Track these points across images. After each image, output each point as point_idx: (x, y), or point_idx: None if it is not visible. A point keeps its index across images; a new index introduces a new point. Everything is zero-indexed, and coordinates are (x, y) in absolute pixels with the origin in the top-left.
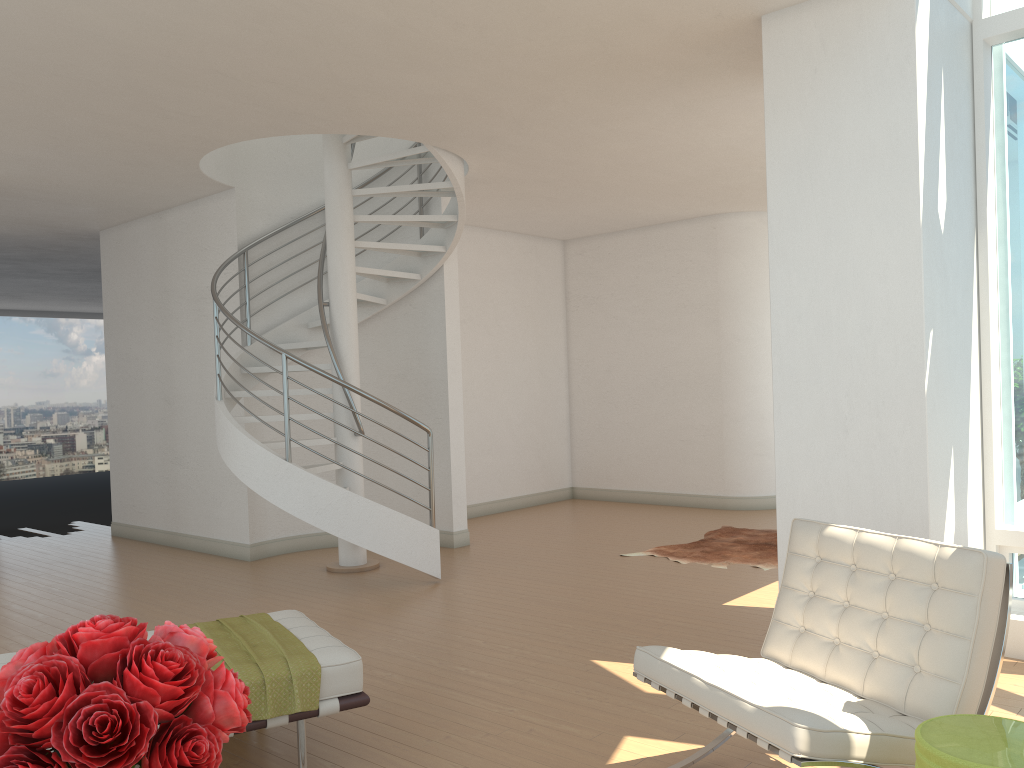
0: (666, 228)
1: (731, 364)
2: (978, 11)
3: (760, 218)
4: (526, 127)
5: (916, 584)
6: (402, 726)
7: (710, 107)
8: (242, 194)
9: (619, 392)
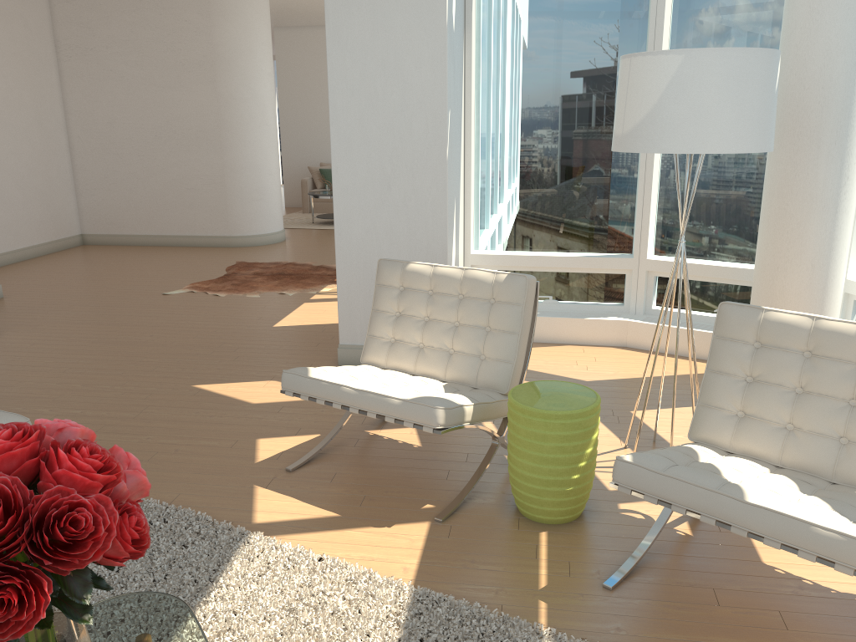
0: None
1: (229, 121)
2: None
3: None
4: None
5: (480, 301)
6: None
7: None
8: None
9: (123, 144)
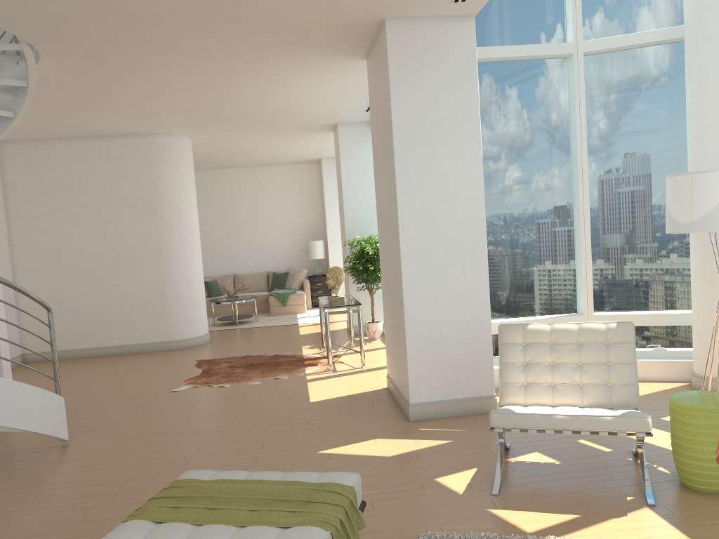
0: (106, 140)
1: (169, 244)
2: None
3: (181, 140)
4: (137, 49)
5: (597, 344)
6: None
7: (272, 63)
8: None
9: (68, 270)
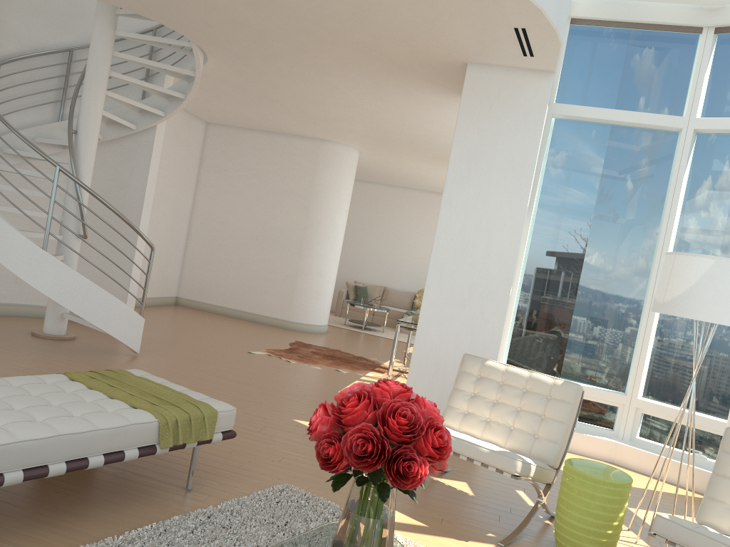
0: (286, 137)
1: (311, 237)
2: (553, 98)
3: (347, 150)
4: (274, 59)
5: (539, 395)
6: (213, 453)
7: (390, 90)
8: (3, 18)
9: (228, 238)
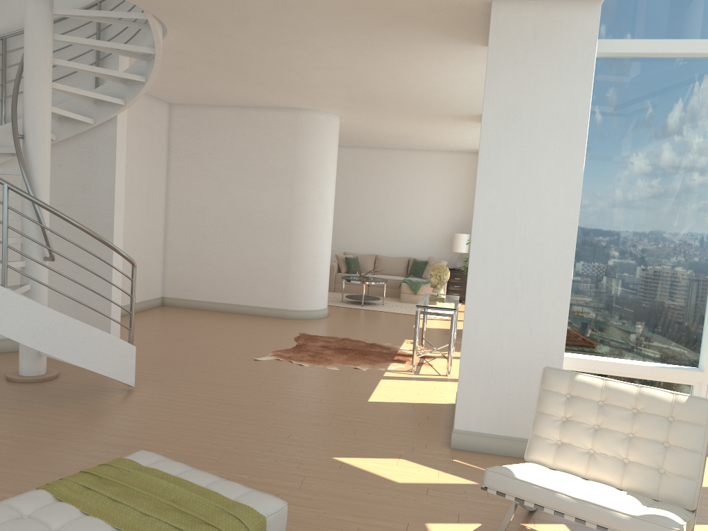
0: (259, 111)
1: (299, 217)
2: None
3: (327, 117)
4: (247, 23)
5: (657, 417)
6: None
7: (386, 45)
8: None
9: (209, 228)
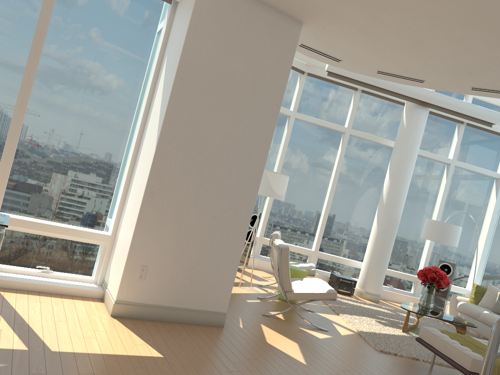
0: None
1: None
2: None
3: None
4: None
5: None
6: (404, 374)
7: None
8: None
9: None
